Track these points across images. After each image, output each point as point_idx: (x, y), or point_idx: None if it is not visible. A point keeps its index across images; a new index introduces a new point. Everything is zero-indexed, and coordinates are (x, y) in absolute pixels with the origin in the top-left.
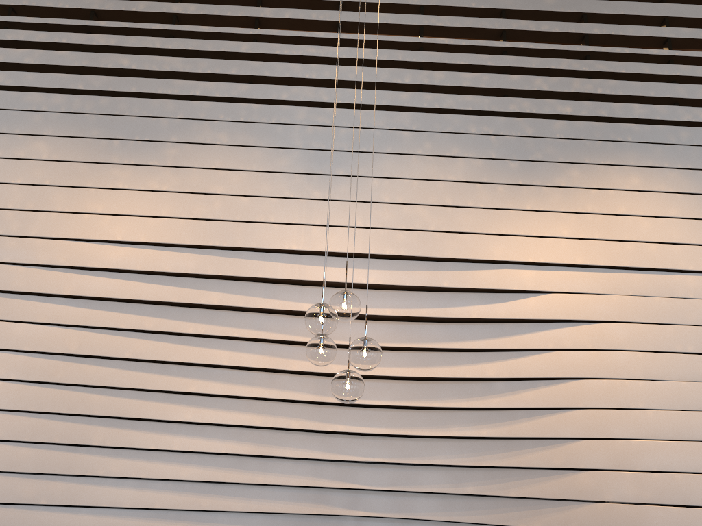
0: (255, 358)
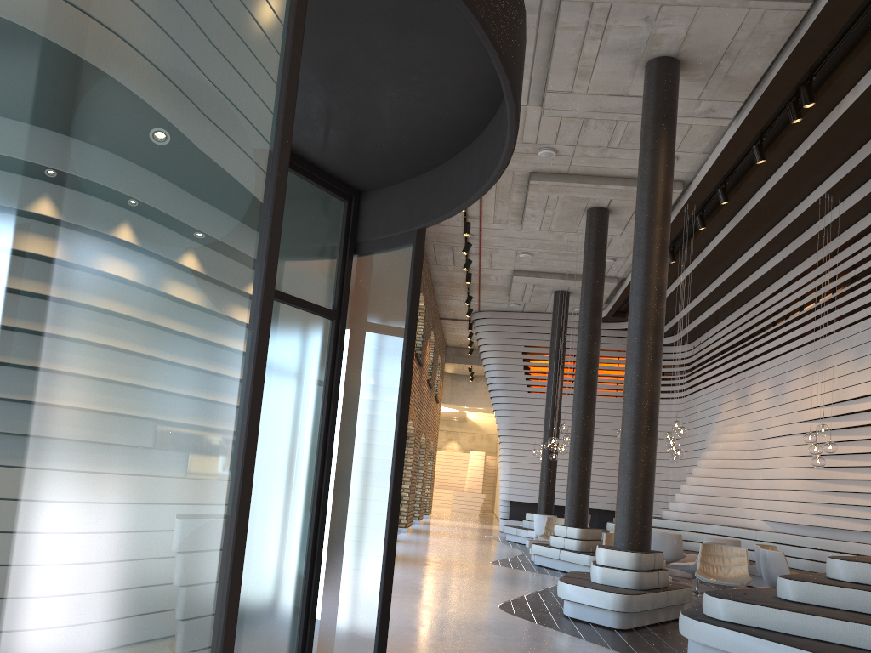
0: (862, 448)
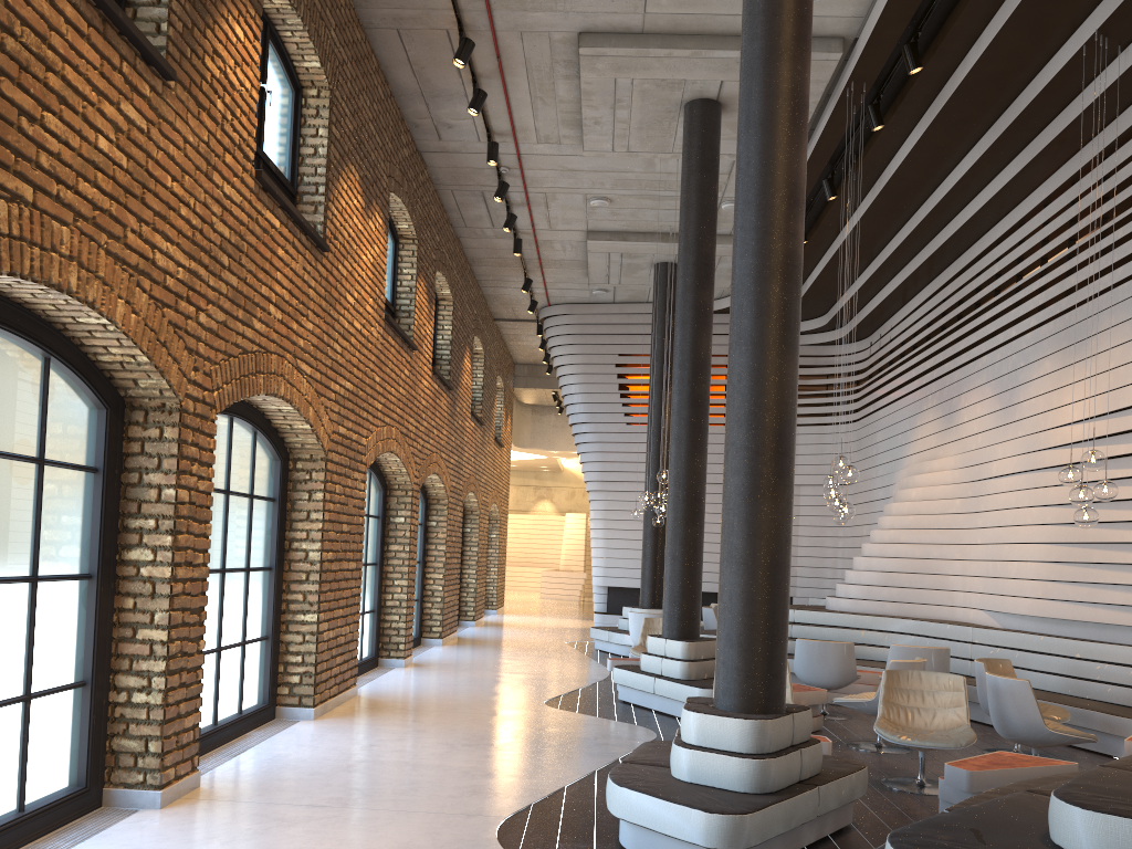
0: None
